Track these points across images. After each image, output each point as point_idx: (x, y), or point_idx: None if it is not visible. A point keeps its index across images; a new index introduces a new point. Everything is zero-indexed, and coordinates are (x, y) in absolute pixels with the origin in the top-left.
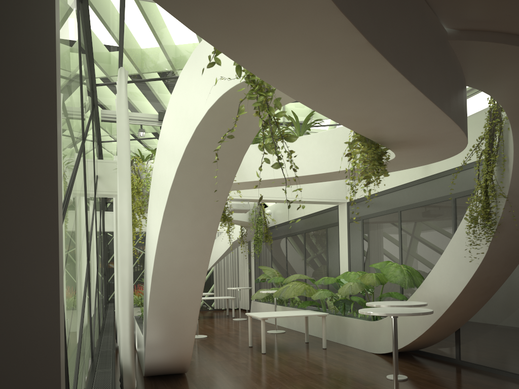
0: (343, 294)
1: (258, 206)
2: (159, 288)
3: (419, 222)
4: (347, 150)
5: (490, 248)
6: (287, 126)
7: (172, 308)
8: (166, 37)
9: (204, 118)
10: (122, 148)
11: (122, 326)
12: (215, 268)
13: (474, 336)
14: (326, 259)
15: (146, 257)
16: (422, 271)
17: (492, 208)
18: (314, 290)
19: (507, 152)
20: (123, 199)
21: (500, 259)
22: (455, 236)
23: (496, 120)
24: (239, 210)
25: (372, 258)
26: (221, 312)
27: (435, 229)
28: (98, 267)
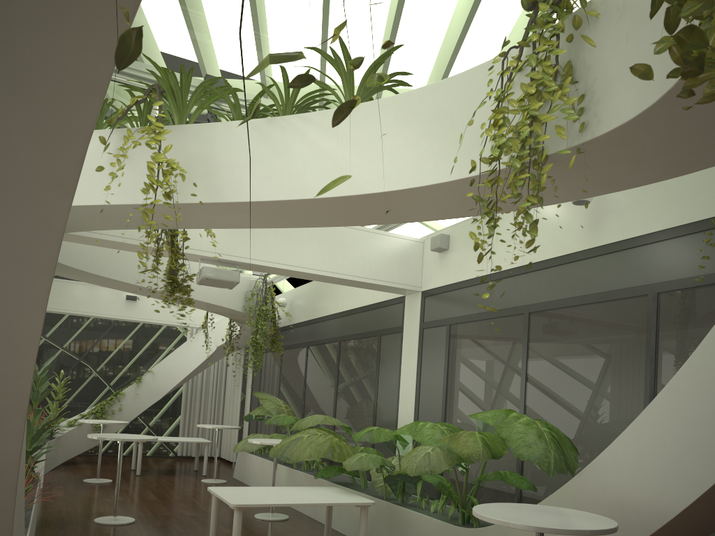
0: (412, 472)
1: (263, 287)
2: None
3: (570, 336)
4: None
5: None
6: None
7: None
8: None
9: None
10: None
11: None
12: (185, 388)
13: None
14: (375, 391)
15: None
16: (569, 434)
17: None
18: (350, 450)
19: None
20: None
21: None
22: (686, 372)
23: None
24: (219, 281)
25: (464, 397)
26: (187, 463)
27: (605, 353)
28: None
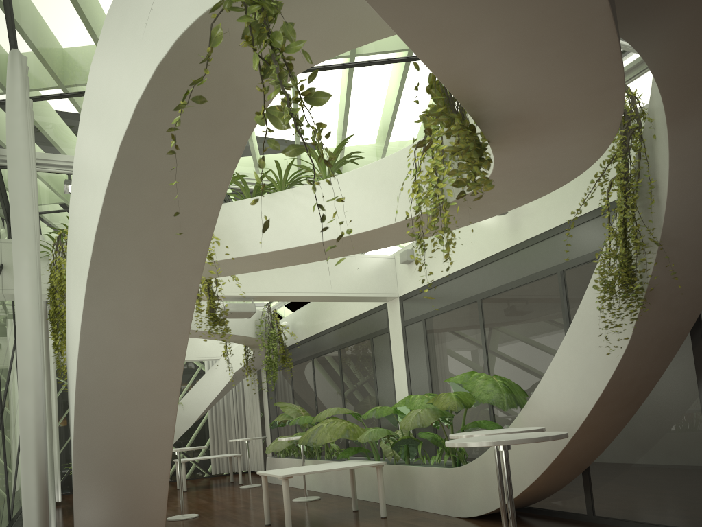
0: (408, 428)
1: (268, 314)
2: (92, 428)
3: (511, 312)
4: (424, 124)
5: (635, 332)
6: (309, 80)
7: (119, 464)
8: (94, 4)
9: (150, 86)
10: (19, 184)
11: (25, 503)
12: (210, 414)
13: (613, 475)
14: (374, 384)
15: (68, 374)
16: (522, 385)
17: (639, 264)
18: (362, 430)
19: (654, 174)
20: (21, 273)
21: (649, 349)
22: (577, 321)
23: (635, 125)
24: (240, 313)
25: (444, 374)
26: (222, 479)
27: (536, 319)
28: (2, 411)
